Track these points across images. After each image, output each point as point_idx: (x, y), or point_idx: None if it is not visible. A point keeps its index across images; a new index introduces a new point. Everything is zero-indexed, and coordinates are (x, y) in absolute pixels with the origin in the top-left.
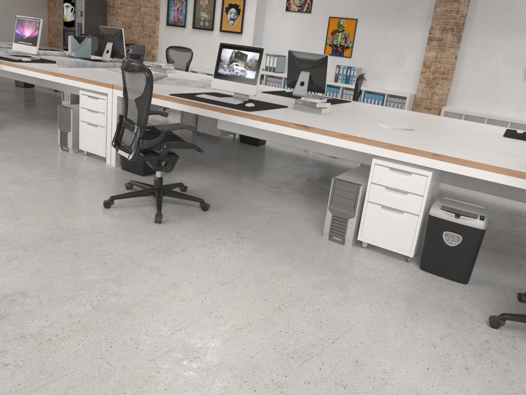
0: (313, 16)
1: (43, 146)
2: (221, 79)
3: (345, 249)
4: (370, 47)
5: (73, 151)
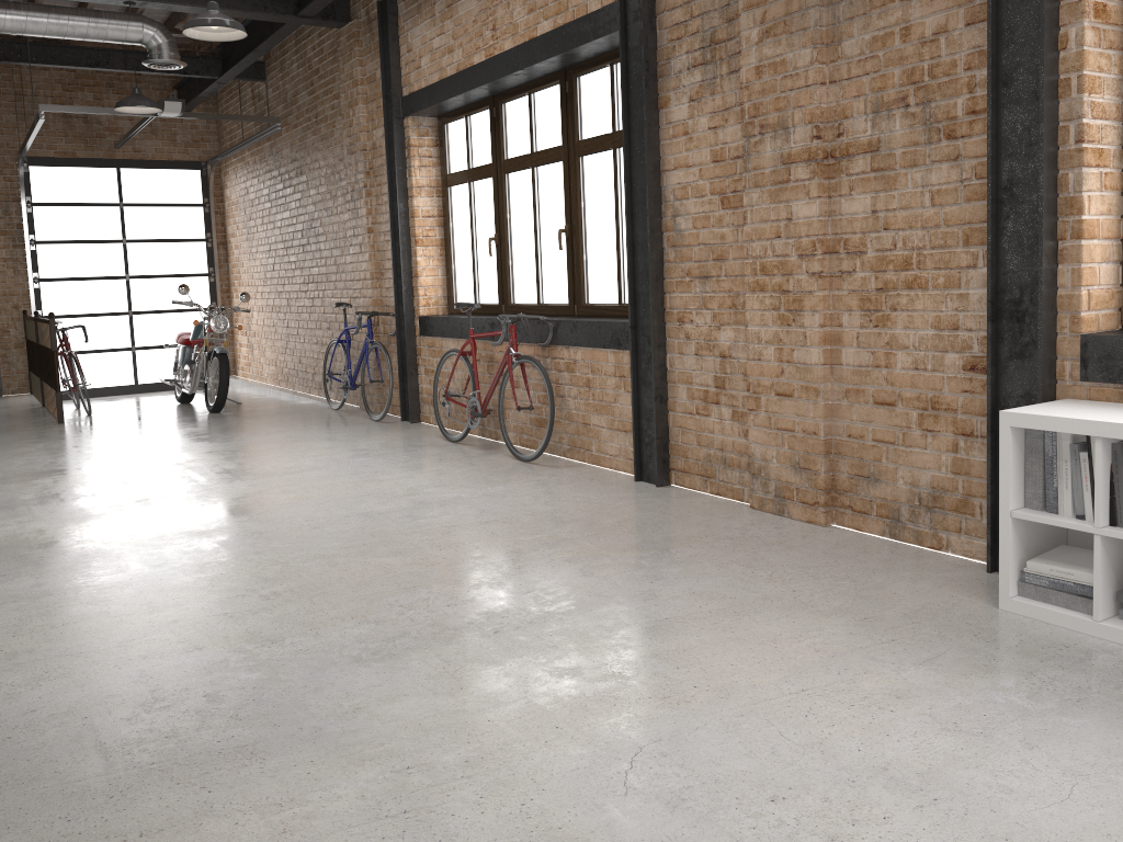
0: None
1: None
2: None
3: None
4: None
5: None
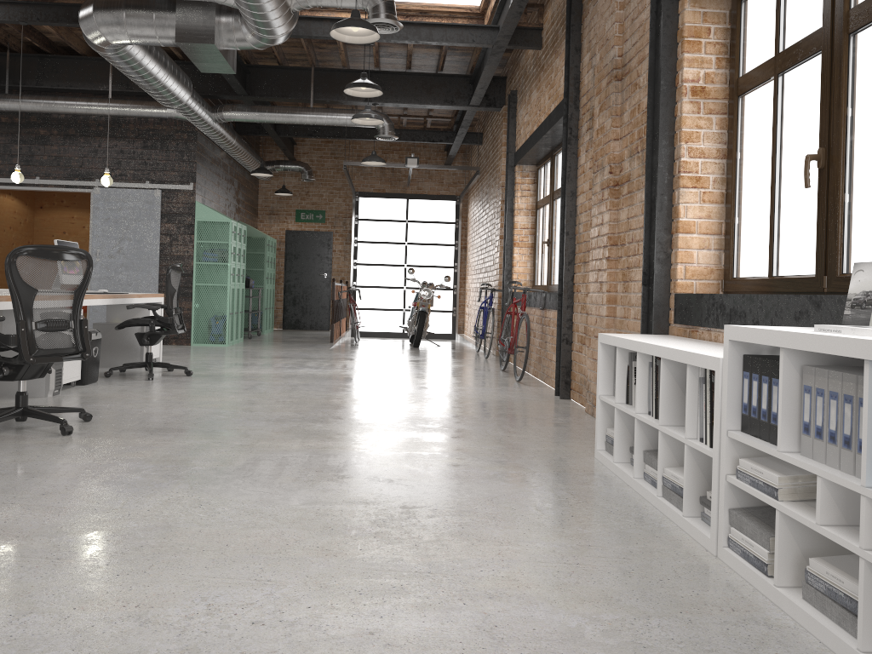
0: None
1: None
2: None
3: (69, 393)
4: None
5: None
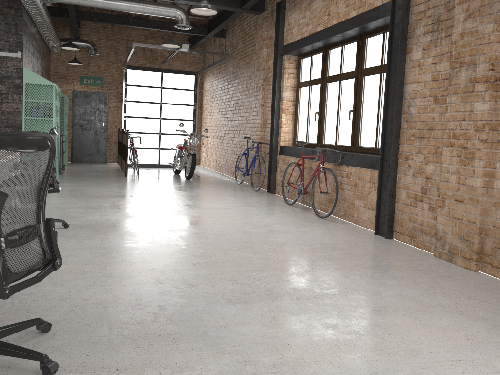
0: None
1: None
2: None
3: None
4: None
5: None
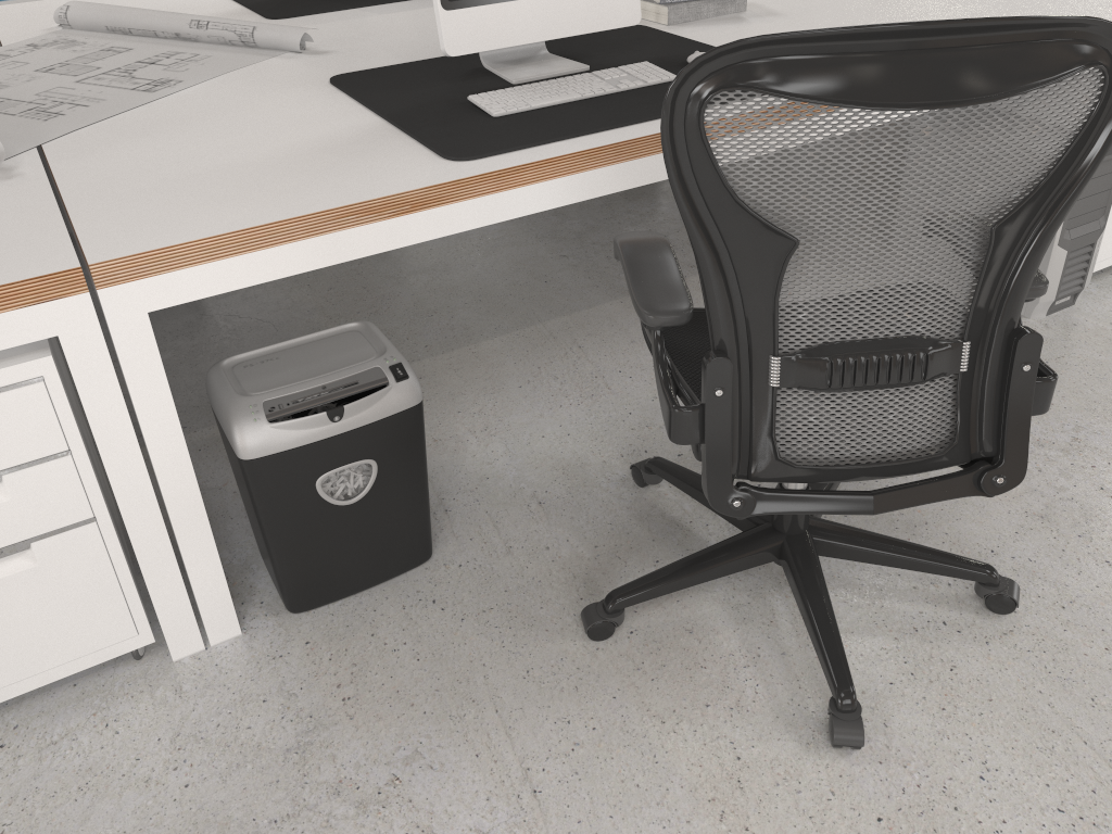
0: None
1: None
2: (485, 6)
3: (1100, 309)
4: None
5: None
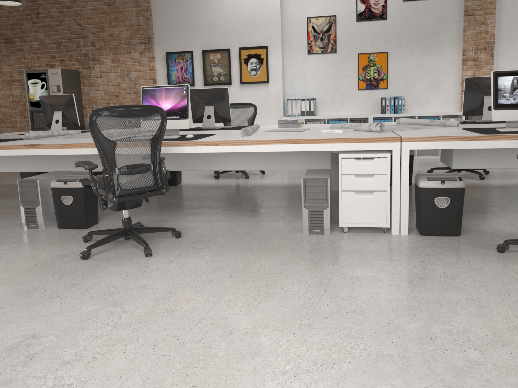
0: (339, 55)
1: (284, 236)
2: (506, 110)
3: None
4: (406, 75)
5: (330, 231)
